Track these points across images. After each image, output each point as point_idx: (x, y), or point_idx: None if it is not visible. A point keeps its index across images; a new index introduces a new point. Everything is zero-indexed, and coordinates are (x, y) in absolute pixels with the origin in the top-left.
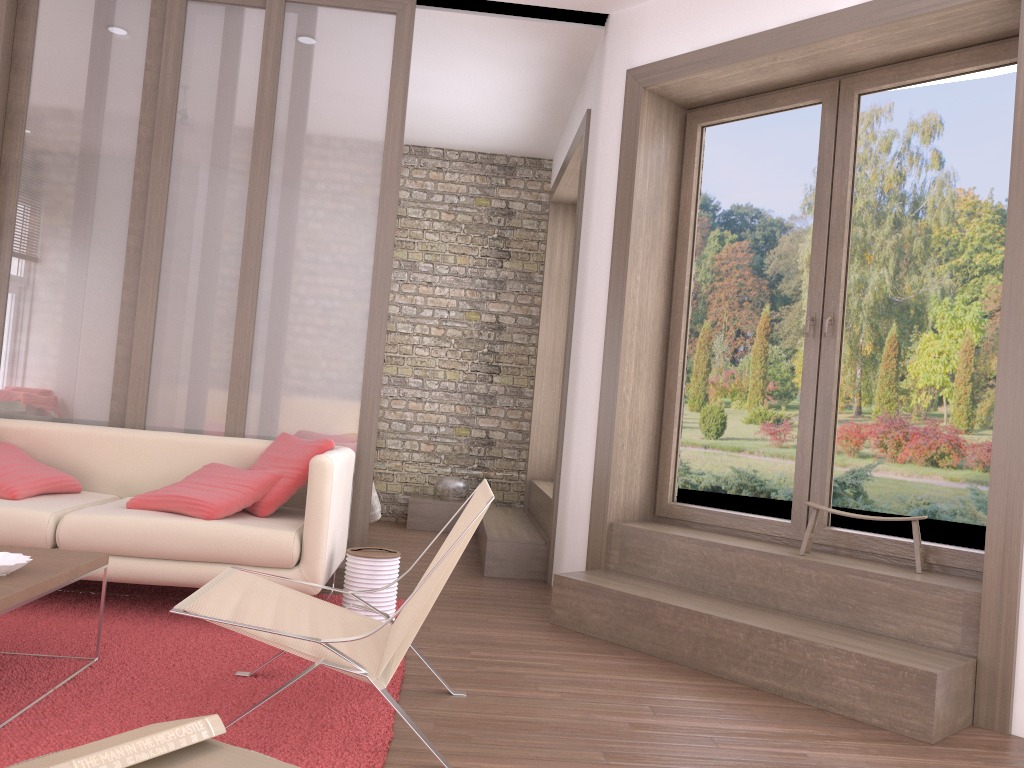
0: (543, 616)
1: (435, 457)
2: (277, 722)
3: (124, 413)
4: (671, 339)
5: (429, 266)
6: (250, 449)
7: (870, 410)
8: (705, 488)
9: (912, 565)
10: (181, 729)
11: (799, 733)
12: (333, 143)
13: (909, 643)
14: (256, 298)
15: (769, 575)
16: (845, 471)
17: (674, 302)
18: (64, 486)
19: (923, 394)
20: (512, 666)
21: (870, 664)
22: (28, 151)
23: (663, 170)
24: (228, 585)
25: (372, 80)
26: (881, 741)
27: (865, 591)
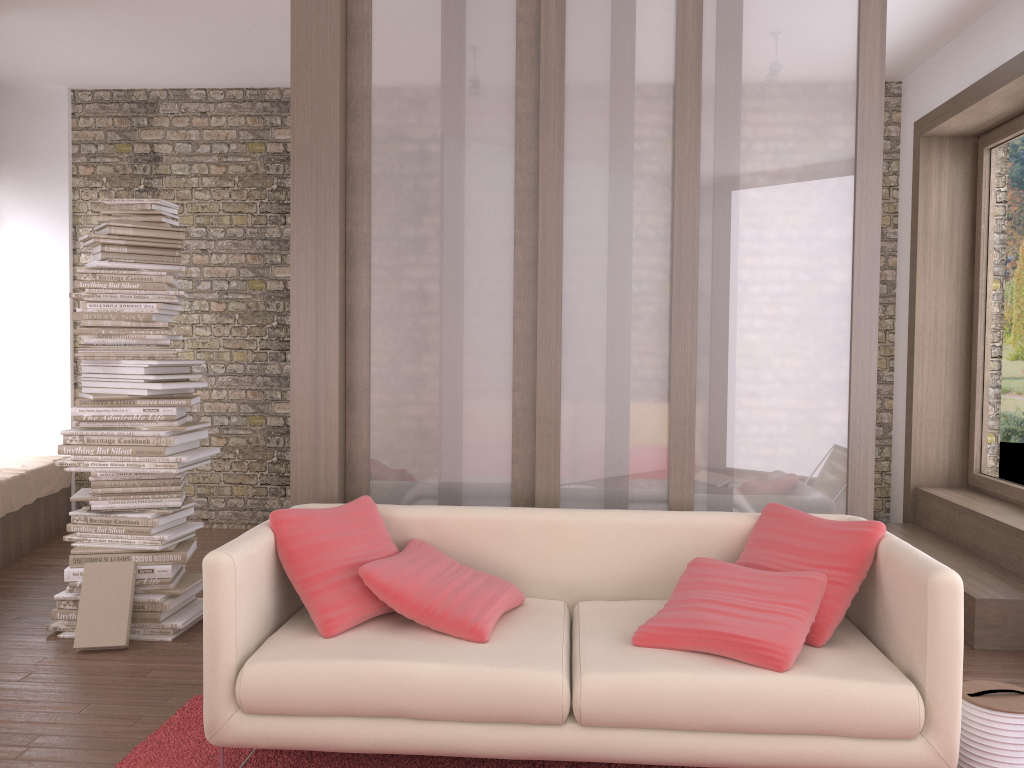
0: None
1: None
2: None
3: (530, 479)
4: None
5: None
6: (728, 528)
7: None
8: None
9: None
10: None
11: None
12: (784, 92)
13: None
14: (696, 317)
15: None
16: None
17: None
18: (513, 602)
19: None
20: None
21: None
22: (377, 148)
23: None
24: None
25: None
26: None
27: None
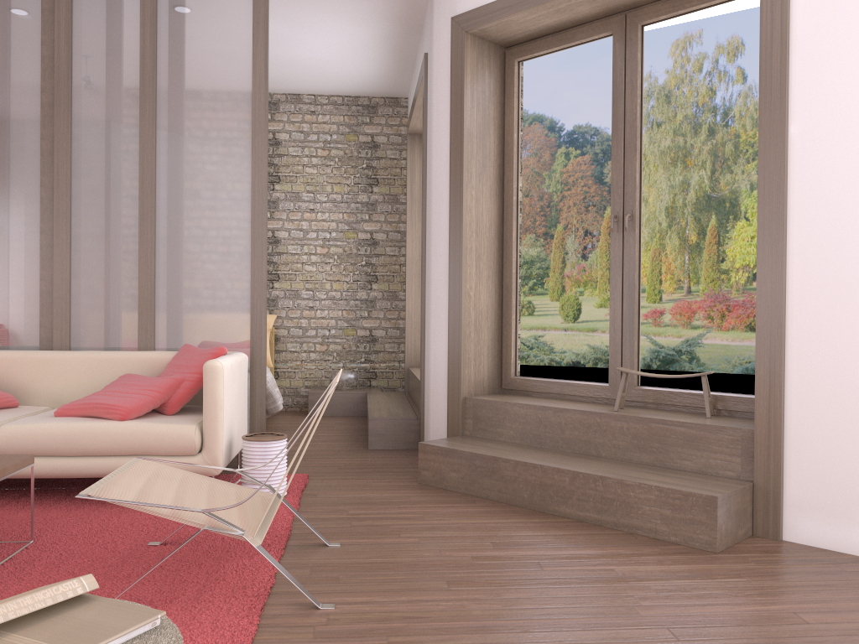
0: (413, 478)
1: (329, 355)
2: (178, 579)
3: (52, 338)
4: (505, 242)
5: (311, 195)
6: (159, 360)
7: (665, 288)
8: (540, 363)
9: (705, 412)
10: (58, 587)
11: (610, 553)
12: (208, 97)
13: (701, 474)
14: (154, 233)
15: (590, 429)
16: (649, 340)
17: (505, 211)
18: (2, 402)
19: (706, 272)
20: (382, 519)
21: (666, 494)
22: None
23: (488, 101)
24: (131, 472)
25: (237, 40)
26: (676, 554)
27: (665, 436)
